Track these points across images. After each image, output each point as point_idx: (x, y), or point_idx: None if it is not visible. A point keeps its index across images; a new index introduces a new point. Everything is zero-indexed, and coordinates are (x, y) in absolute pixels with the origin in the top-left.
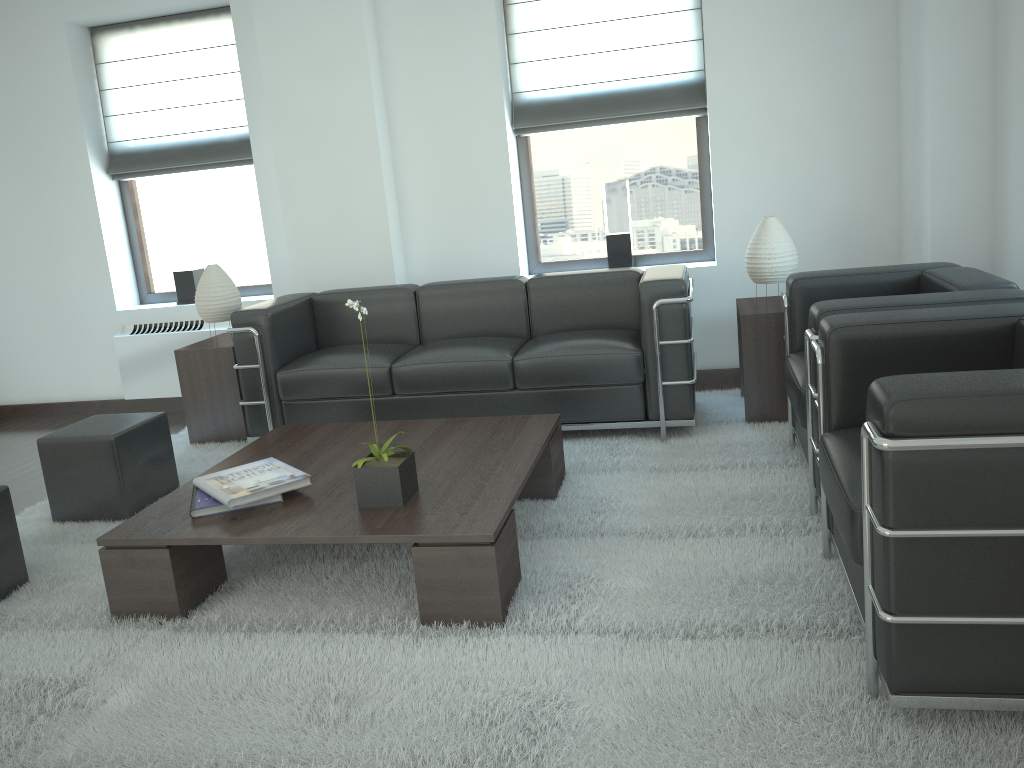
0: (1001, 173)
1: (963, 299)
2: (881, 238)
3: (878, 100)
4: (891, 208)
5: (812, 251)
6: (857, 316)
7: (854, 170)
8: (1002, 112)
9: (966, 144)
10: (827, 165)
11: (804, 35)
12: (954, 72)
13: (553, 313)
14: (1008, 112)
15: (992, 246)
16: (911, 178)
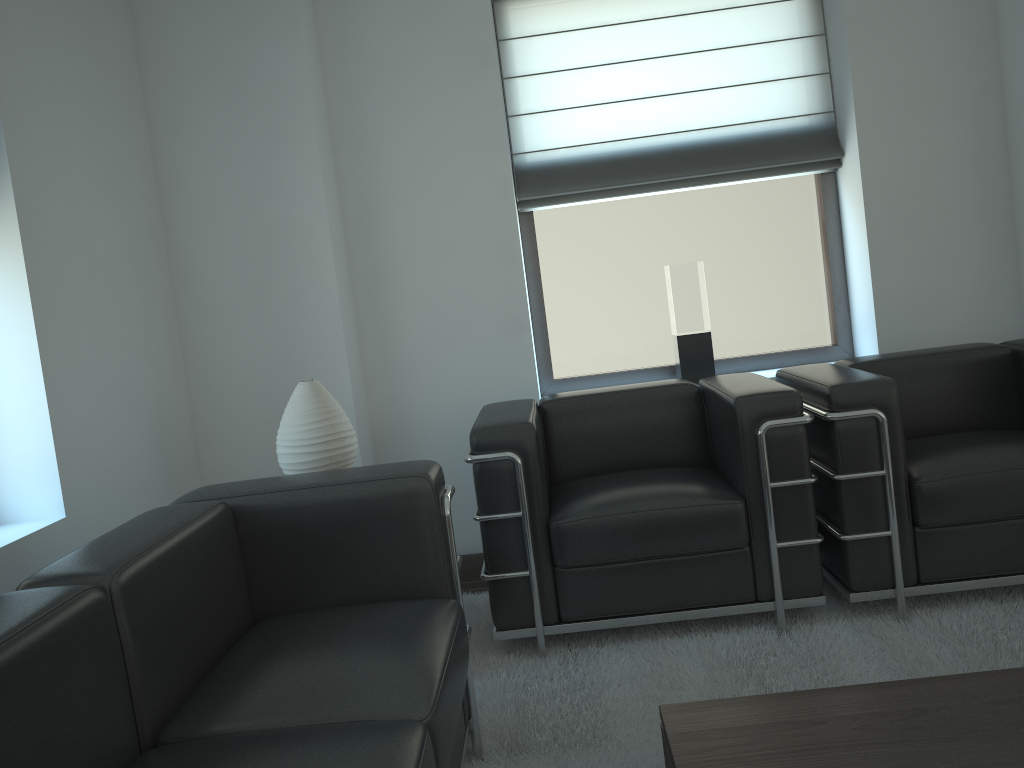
0: (381, 330)
1: (761, 376)
2: (185, 439)
3: (157, 252)
4: (185, 397)
5: (145, 468)
6: (854, 377)
7: (156, 345)
8: (374, 267)
9: (348, 300)
10: (137, 336)
11: (93, 136)
12: (334, 220)
13: (167, 646)
14: (392, 266)
15: (369, 411)
16: (250, 348)
